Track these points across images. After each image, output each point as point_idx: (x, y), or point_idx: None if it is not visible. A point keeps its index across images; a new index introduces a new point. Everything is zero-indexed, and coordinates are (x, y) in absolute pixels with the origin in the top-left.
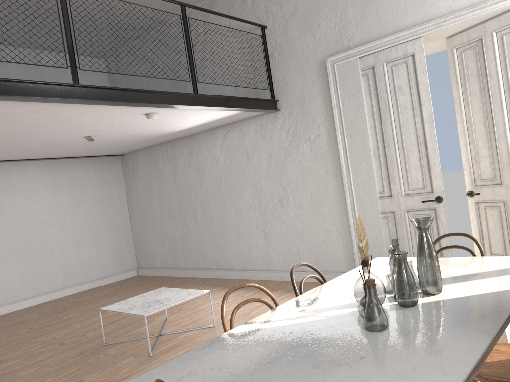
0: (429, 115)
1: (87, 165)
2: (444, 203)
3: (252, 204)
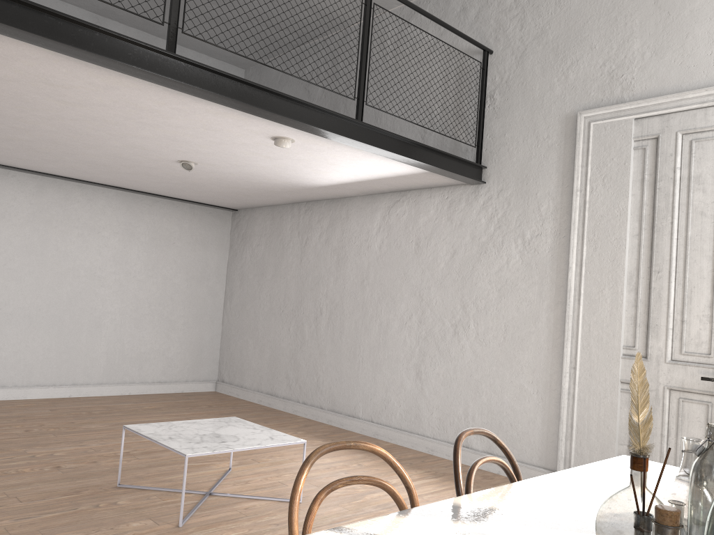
0: None
1: (182, 214)
2: None
3: (408, 321)
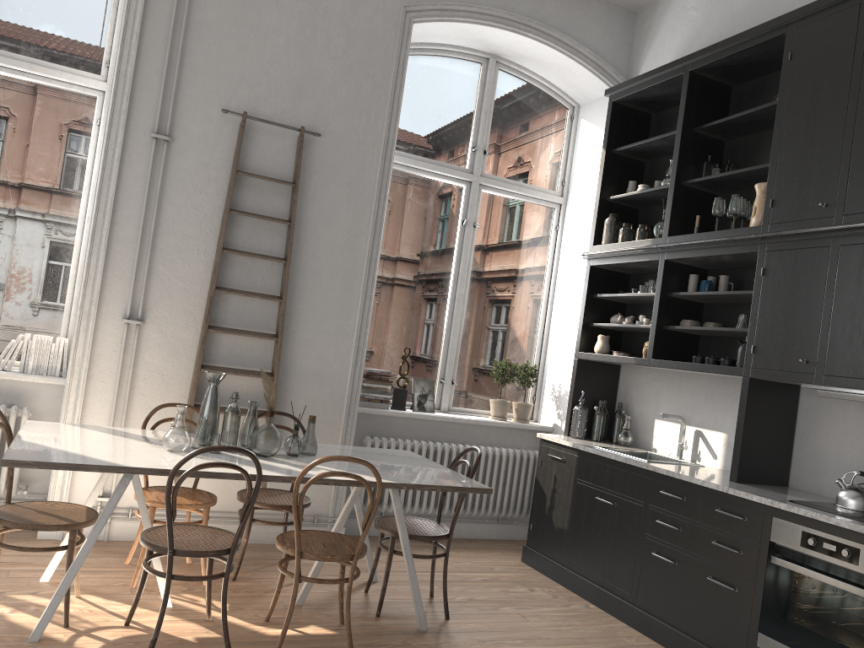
0: None
1: None
2: None
3: None
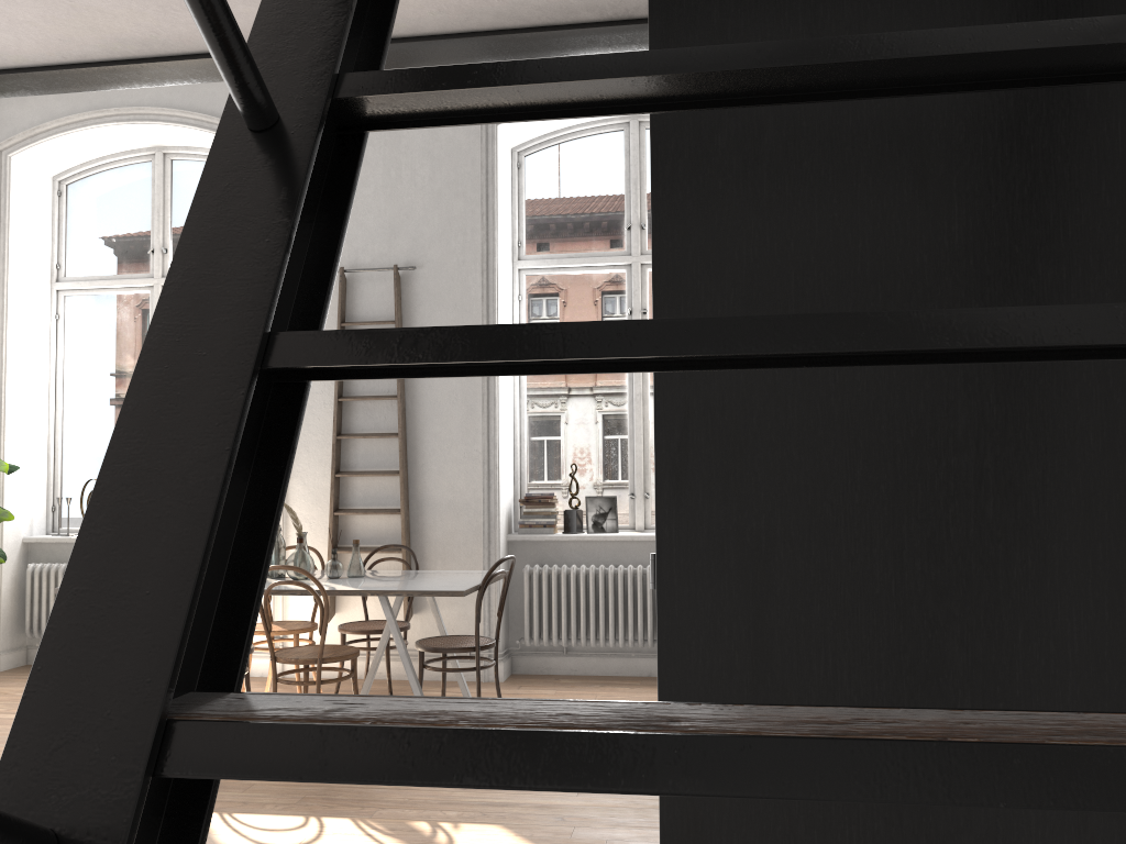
0: None
1: None
2: None
3: None
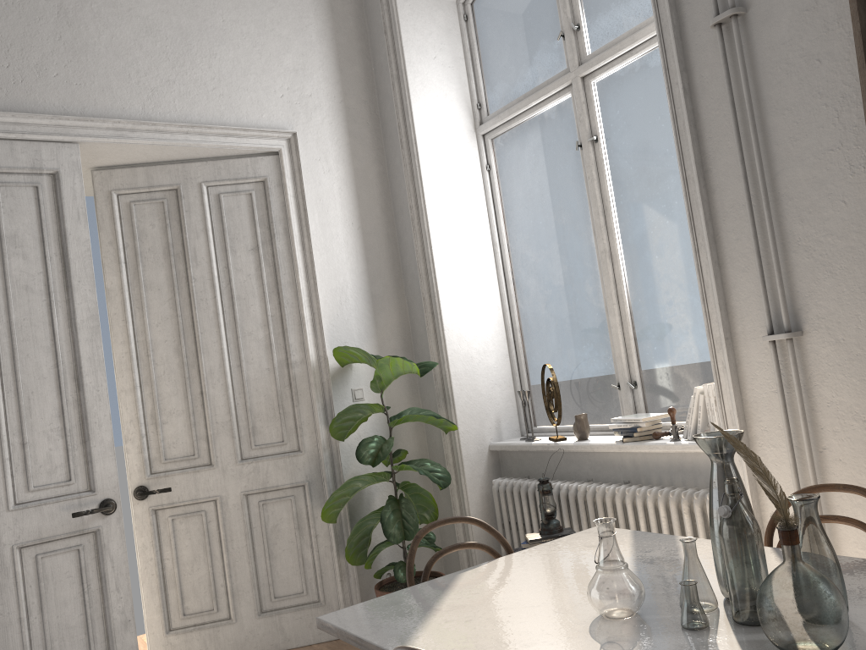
0: (91, 313)
1: None
2: (120, 513)
3: None
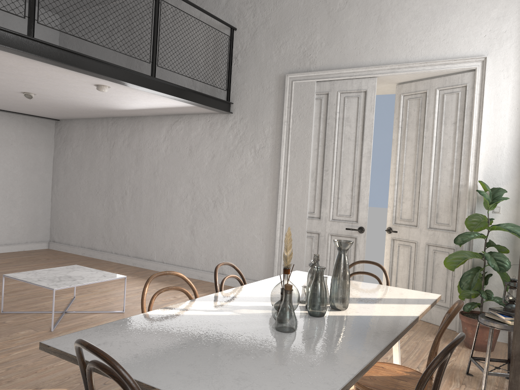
0: (368, 150)
1: (17, 123)
2: (365, 234)
3: (185, 199)
